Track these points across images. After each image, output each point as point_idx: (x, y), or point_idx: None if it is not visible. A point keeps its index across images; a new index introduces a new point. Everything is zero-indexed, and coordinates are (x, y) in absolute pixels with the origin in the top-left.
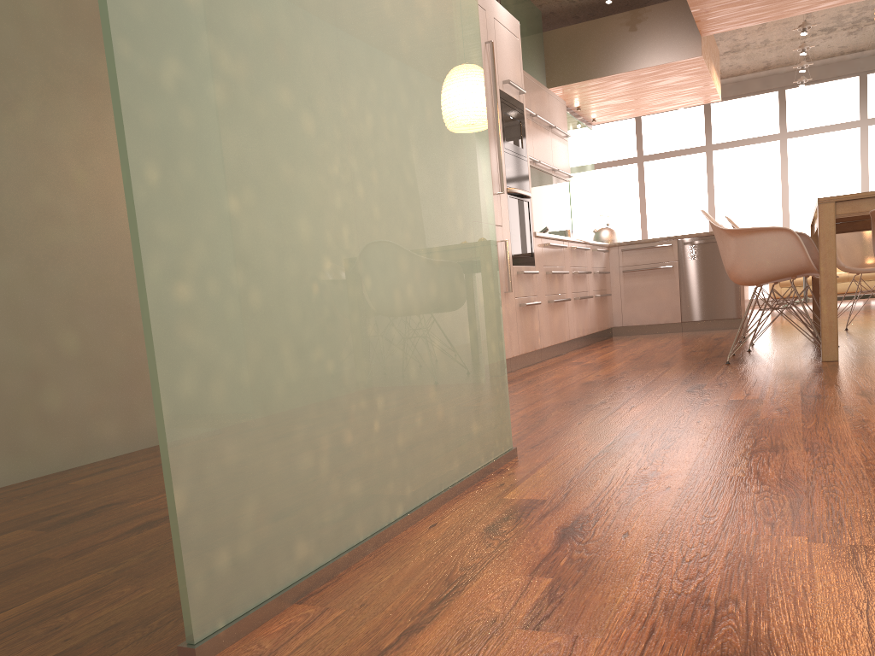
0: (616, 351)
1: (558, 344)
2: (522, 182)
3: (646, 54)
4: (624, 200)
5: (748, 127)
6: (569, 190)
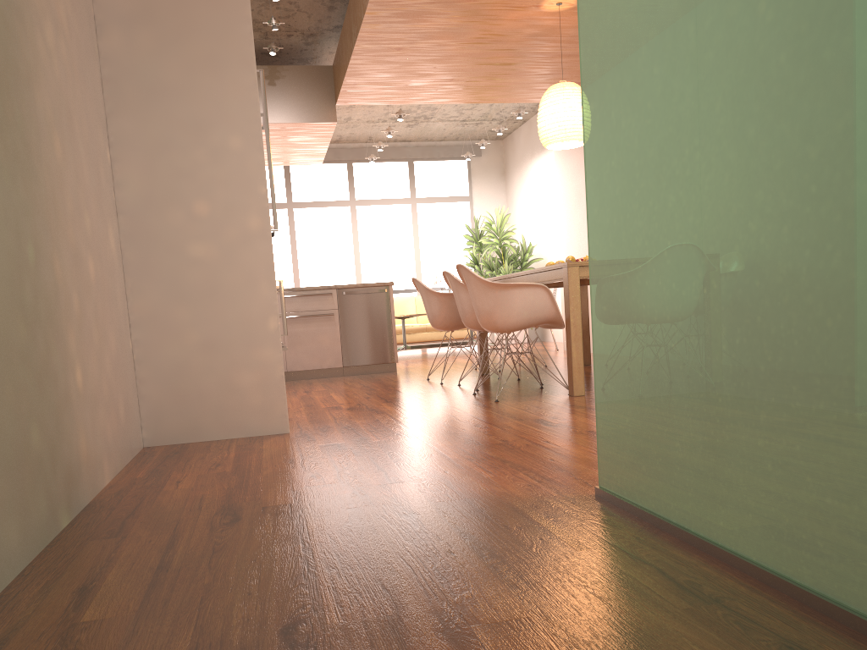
0: (337, 395)
1: None
2: None
3: (286, 110)
4: None
5: (323, 191)
6: None
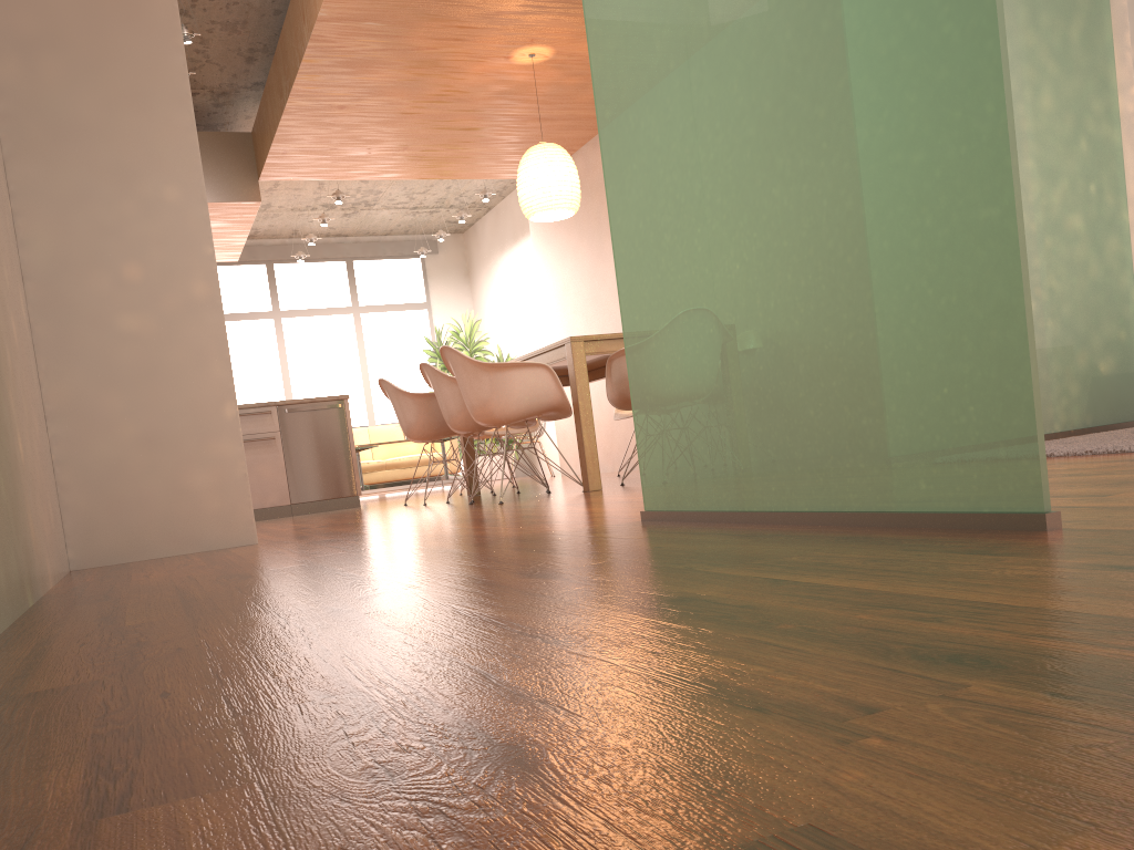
0: (296, 524)
1: None
2: None
3: None
4: None
5: (237, 300)
6: None
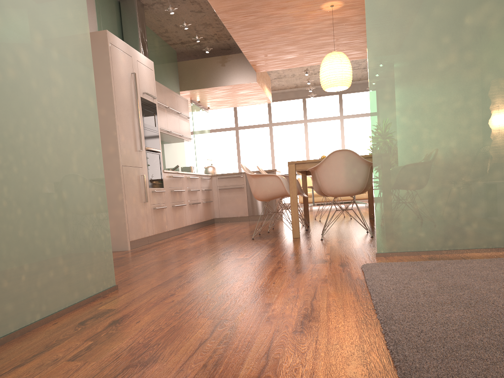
0: (209, 232)
1: (179, 228)
2: (155, 144)
3: (230, 78)
4: (229, 149)
5: (289, 115)
6: (194, 144)
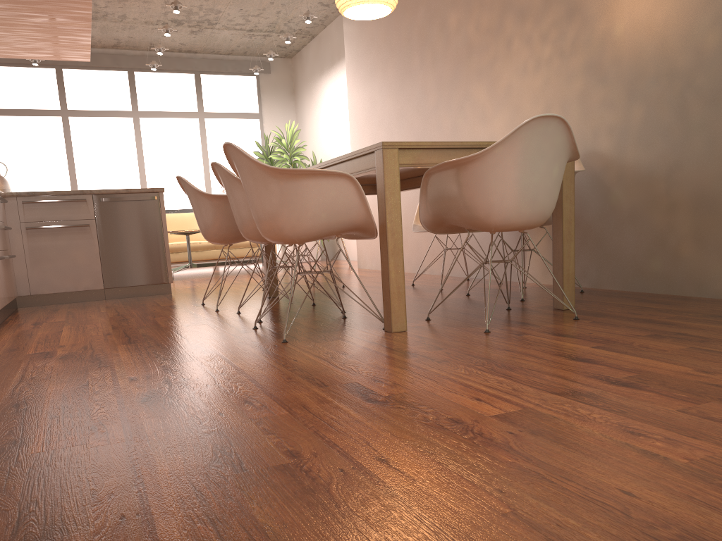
0: (70, 330)
1: None
2: None
3: None
4: None
5: (102, 100)
6: None
